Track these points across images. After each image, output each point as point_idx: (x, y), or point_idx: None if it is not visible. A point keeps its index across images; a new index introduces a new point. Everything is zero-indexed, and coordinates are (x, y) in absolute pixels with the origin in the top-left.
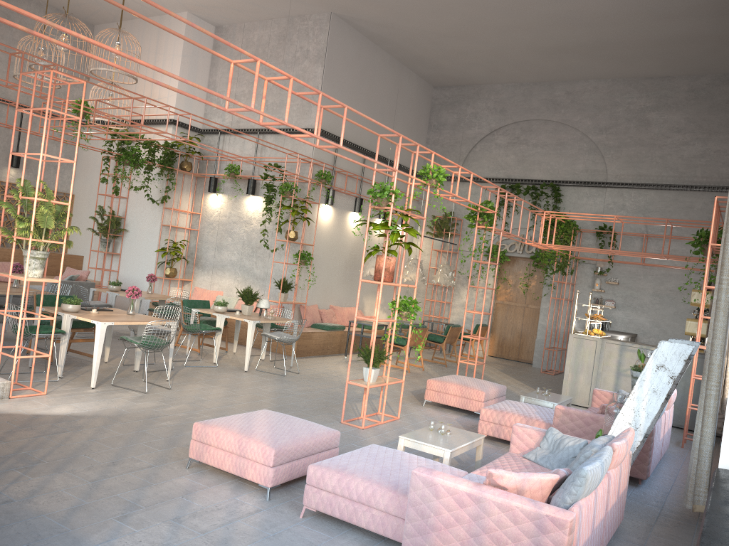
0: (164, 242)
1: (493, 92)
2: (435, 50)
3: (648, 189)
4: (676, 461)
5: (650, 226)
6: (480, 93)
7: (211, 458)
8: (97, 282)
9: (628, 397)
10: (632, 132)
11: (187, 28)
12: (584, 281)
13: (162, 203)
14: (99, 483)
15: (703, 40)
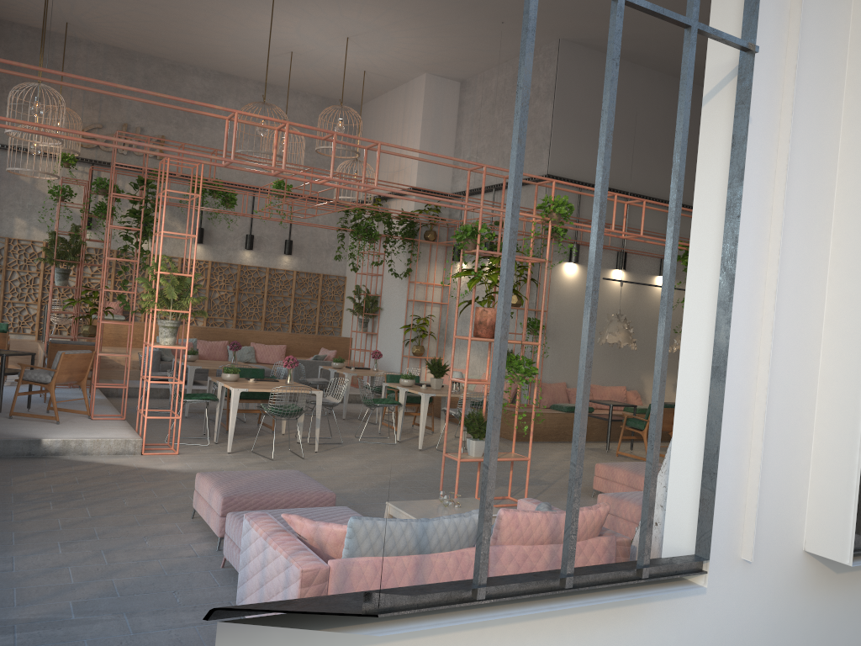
0: (411, 319)
1: None
2: None
3: None
4: None
5: None
6: None
7: (199, 507)
8: (360, 364)
9: (660, 469)
10: None
11: (426, 90)
12: None
13: (405, 277)
14: (95, 518)
15: None
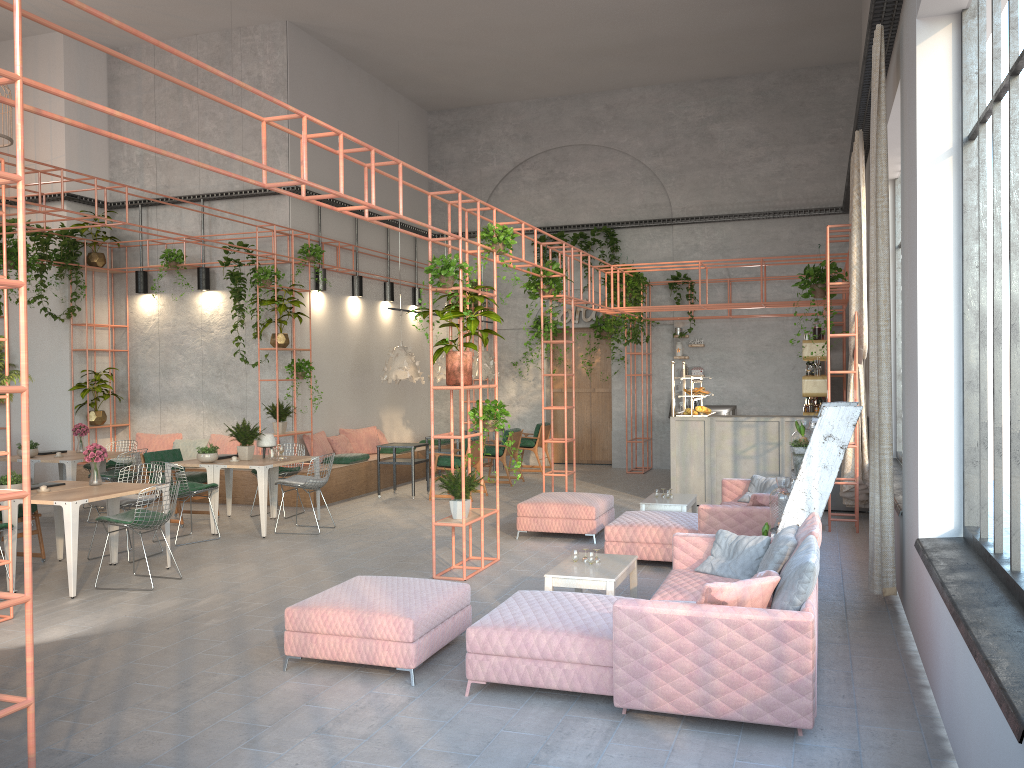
0: (79, 375)
1: (511, 113)
2: (432, 63)
3: (724, 222)
4: (831, 547)
5: (732, 268)
6: (494, 116)
7: (320, 649)
8: None
9: (797, 478)
10: (695, 151)
11: (67, 56)
12: (662, 348)
13: (69, 318)
14: (187, 711)
15: (769, 31)
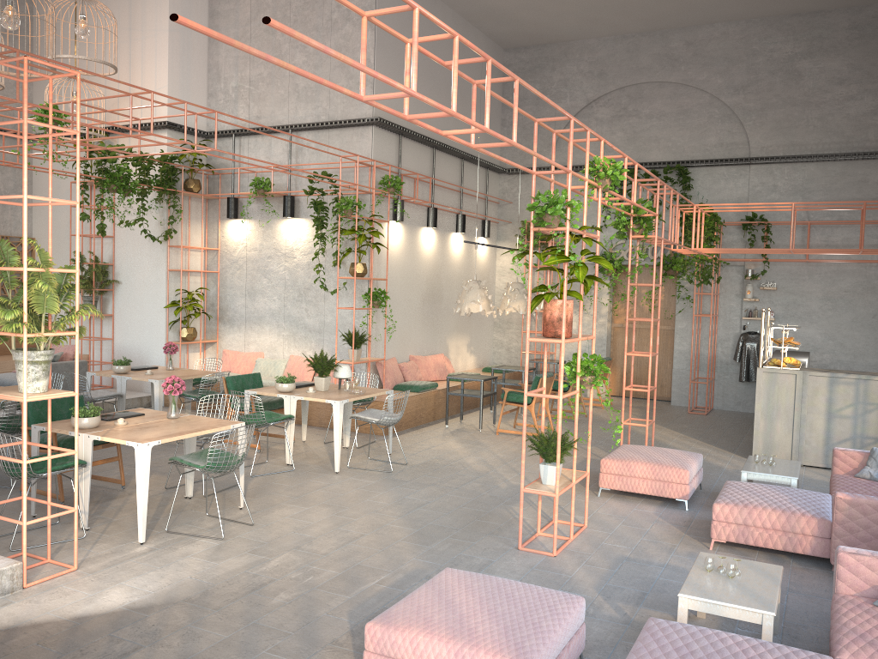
0: (173, 294)
1: (587, 50)
2: None
3: (806, 162)
4: None
5: (812, 210)
6: (569, 53)
7: None
8: (85, 356)
9: None
10: (779, 89)
11: None
12: (730, 289)
13: (166, 240)
14: None
15: None
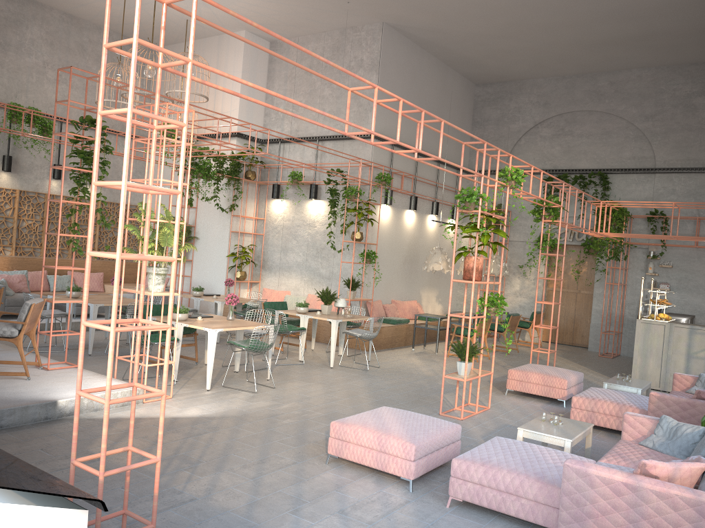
0: (233, 248)
1: (535, 87)
2: (480, 50)
3: (698, 173)
4: None
5: (702, 209)
6: (523, 88)
7: (350, 454)
8: None
9: None
10: (679, 118)
11: (245, 46)
12: (637, 265)
13: (231, 211)
14: (259, 480)
15: None
